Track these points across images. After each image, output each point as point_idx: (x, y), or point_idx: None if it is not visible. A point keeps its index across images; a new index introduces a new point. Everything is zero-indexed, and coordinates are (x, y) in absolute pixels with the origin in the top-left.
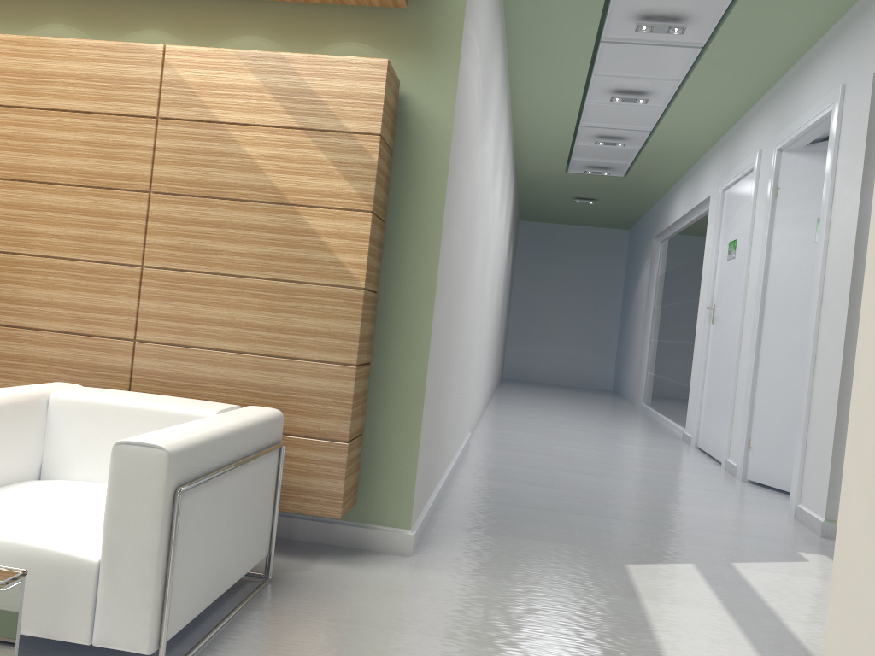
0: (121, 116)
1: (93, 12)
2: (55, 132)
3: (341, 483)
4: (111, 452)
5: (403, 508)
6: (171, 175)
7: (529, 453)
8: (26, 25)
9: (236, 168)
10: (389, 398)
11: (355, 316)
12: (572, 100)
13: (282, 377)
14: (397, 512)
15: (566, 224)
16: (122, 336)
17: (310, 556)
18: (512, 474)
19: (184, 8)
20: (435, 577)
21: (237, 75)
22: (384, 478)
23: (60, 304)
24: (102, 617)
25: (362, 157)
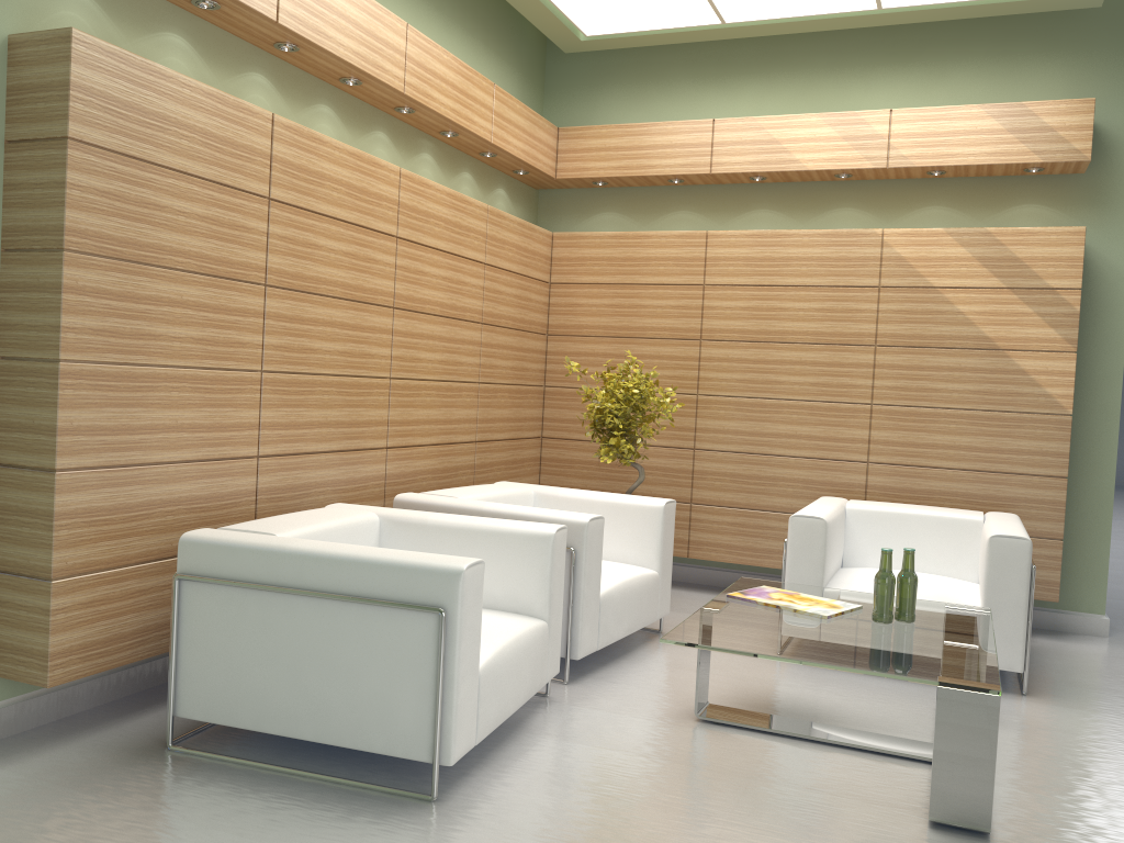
0: (848, 287)
1: (792, 197)
2: (792, 303)
3: (1057, 573)
4: (987, 542)
5: (1096, 597)
6: (893, 331)
7: None
8: (734, 212)
9: (950, 323)
10: (1078, 503)
11: (1064, 437)
12: None
13: (999, 488)
14: (1091, 600)
15: None
16: (857, 459)
17: None
18: None
19: (873, 188)
20: None
21: (947, 249)
22: (1077, 571)
23: (802, 436)
24: None
25: (1065, 308)
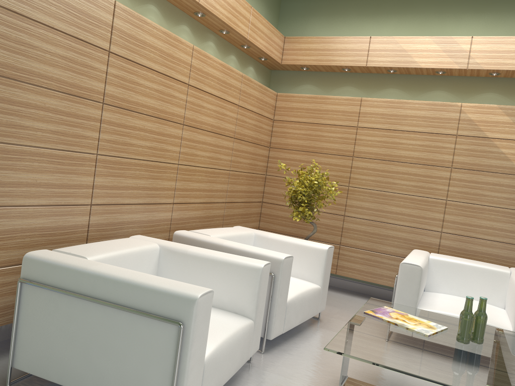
0: (438, 134)
1: (409, 83)
2: (406, 140)
3: None
4: None
5: None
6: (462, 160)
7: None
8: (377, 89)
9: (496, 158)
10: None
11: None
12: None
13: None
14: None
15: None
16: (435, 230)
17: None
18: None
19: (456, 81)
20: None
21: (498, 116)
22: None
23: (405, 214)
24: None
25: None
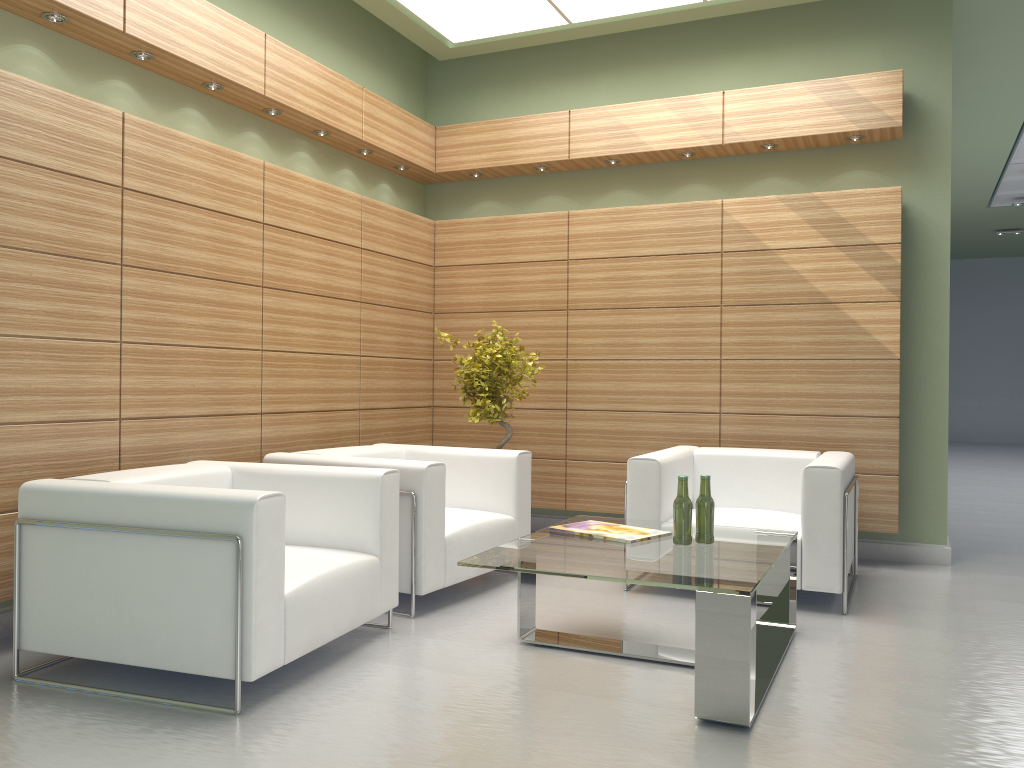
0: (694, 254)
1: (646, 178)
2: (646, 272)
3: (895, 507)
4: (802, 473)
5: (938, 528)
6: (736, 292)
7: (1002, 503)
8: (597, 194)
9: (786, 281)
10: (916, 442)
11: (894, 380)
12: (1004, 143)
13: (838, 430)
14: (933, 531)
15: (980, 258)
16: (710, 411)
17: (870, 565)
18: (996, 517)
19: (717, 165)
20: (980, 576)
21: (780, 214)
22: (919, 506)
23: (661, 392)
24: (807, 572)
25: (887, 261)
